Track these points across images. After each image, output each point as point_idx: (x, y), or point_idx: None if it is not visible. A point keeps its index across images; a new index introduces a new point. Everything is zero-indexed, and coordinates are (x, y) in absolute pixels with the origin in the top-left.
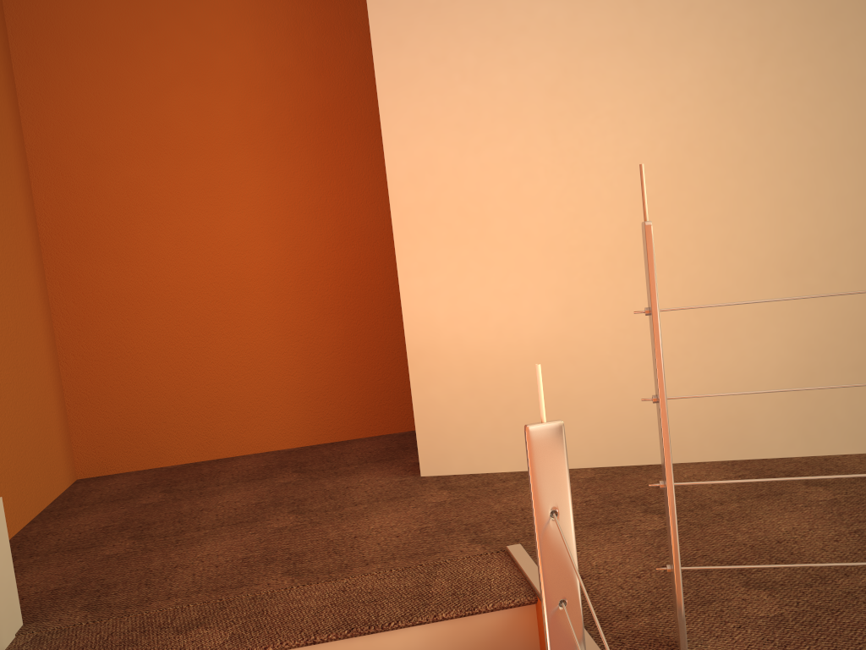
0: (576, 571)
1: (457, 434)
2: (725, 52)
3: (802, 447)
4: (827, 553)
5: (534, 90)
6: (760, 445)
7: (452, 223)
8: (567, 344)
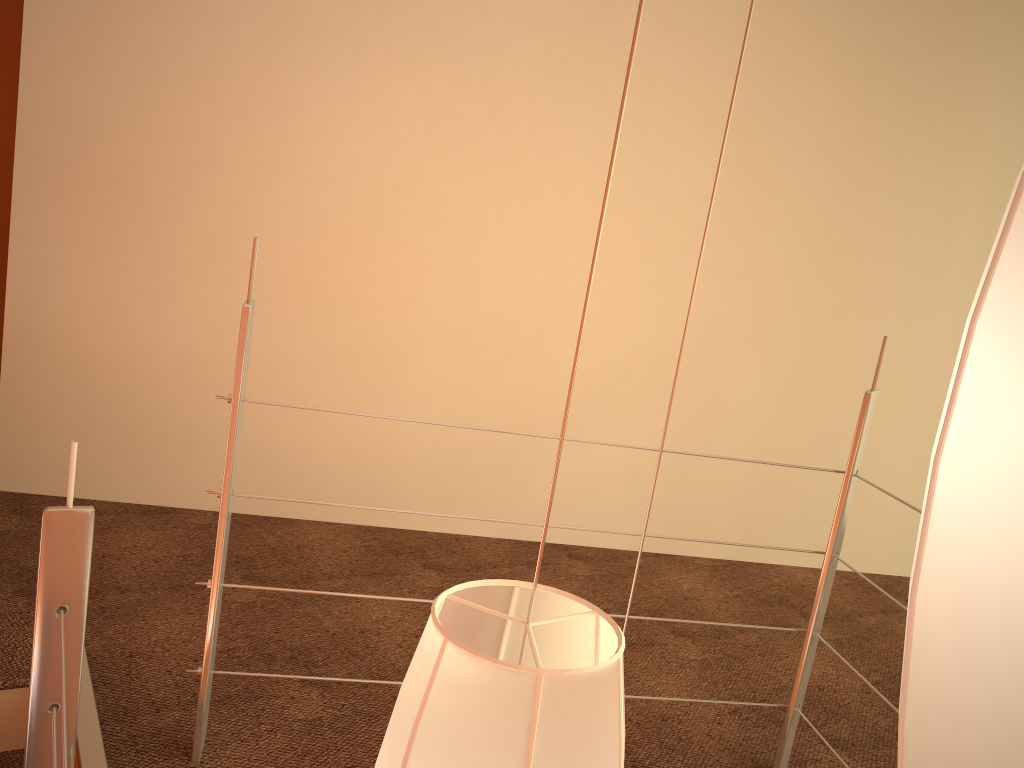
0: (62, 683)
1: (54, 447)
2: (456, 93)
3: (440, 523)
4: (401, 650)
5: (235, 60)
6: (400, 514)
7: (98, 190)
8: (215, 367)
